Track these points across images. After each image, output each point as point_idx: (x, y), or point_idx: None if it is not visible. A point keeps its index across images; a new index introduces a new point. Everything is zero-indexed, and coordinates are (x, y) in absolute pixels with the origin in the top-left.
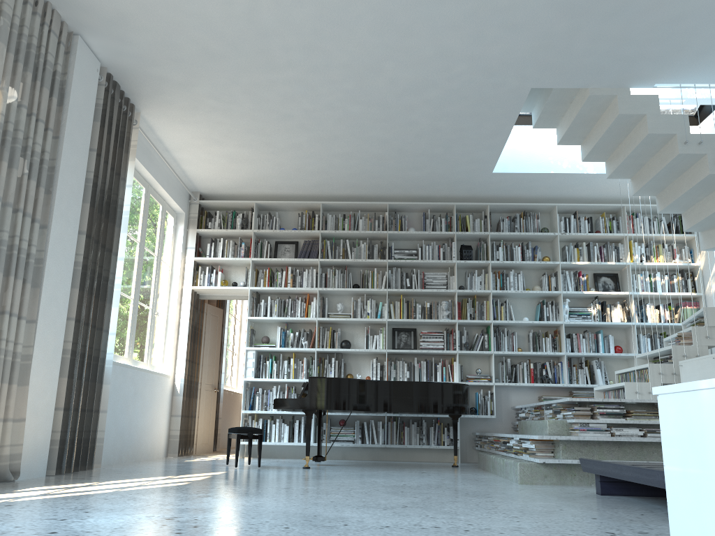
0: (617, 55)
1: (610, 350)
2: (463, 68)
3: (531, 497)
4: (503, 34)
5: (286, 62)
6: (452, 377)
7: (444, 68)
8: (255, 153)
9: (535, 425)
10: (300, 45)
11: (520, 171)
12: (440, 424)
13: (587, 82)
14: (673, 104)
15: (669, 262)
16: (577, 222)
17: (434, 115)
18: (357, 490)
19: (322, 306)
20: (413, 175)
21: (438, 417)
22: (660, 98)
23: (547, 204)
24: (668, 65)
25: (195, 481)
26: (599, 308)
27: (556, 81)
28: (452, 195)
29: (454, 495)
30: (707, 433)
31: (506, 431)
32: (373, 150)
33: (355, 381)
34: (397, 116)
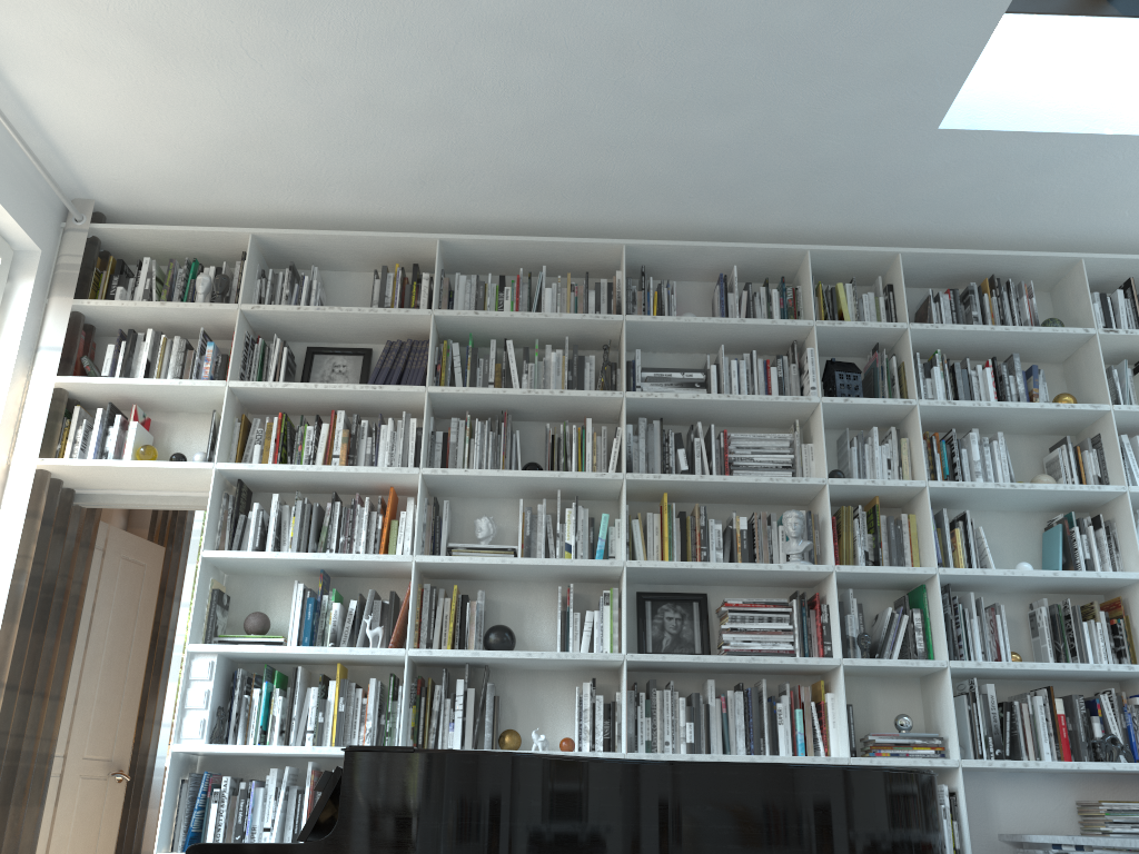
0: None
1: None
2: None
3: None
4: None
5: None
6: (826, 743)
7: None
8: (225, 12)
9: None
10: None
11: (1017, 127)
12: None
13: None
14: None
15: None
16: (1137, 306)
17: None
18: None
19: (434, 524)
20: (707, 137)
21: None
22: None
23: (1059, 255)
24: None
25: None
26: None
27: None
28: (800, 229)
29: None
30: None
31: None
32: (602, 6)
33: (541, 765)
34: None
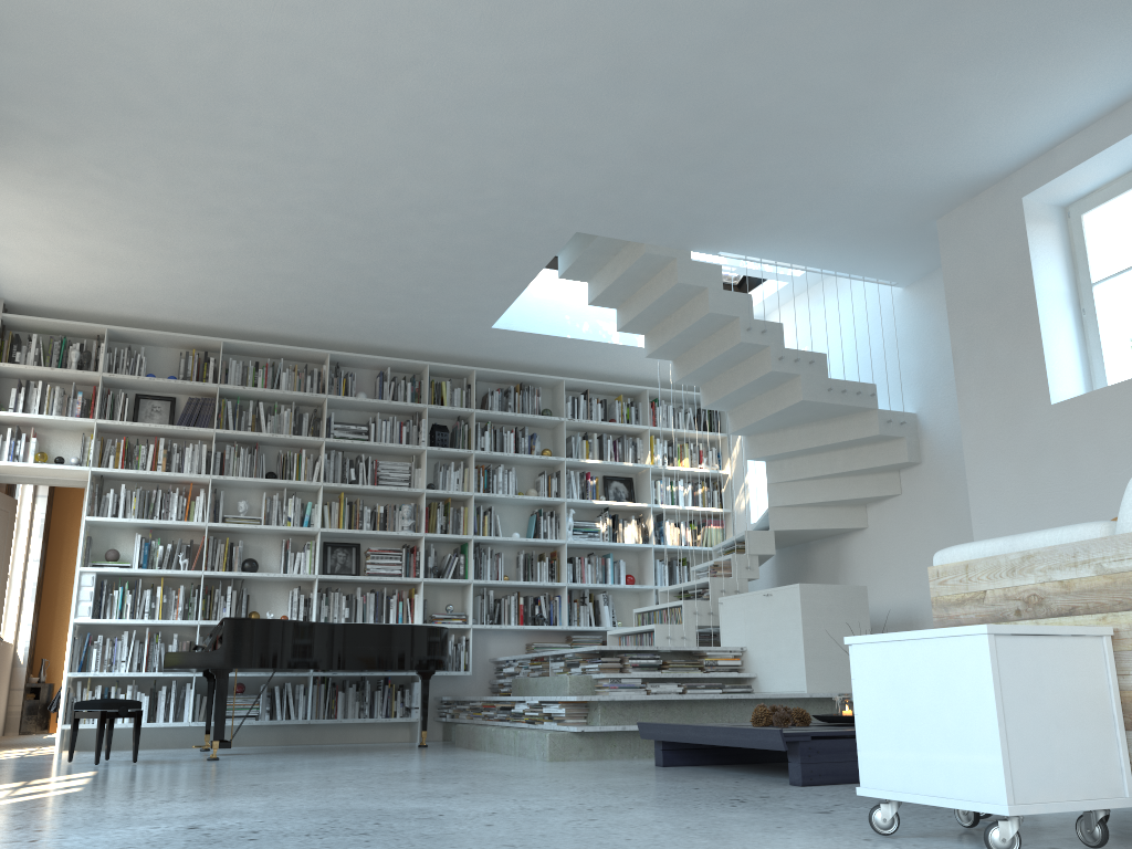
0: (688, 213)
1: (621, 580)
2: (499, 194)
3: (590, 774)
4: (563, 164)
5: (247, 140)
6: (412, 617)
7: (474, 189)
8: (136, 254)
9: (545, 683)
10: (279, 122)
11: (528, 330)
12: (391, 686)
13: (645, 236)
14: (722, 271)
15: (694, 466)
16: (588, 405)
17: (439, 244)
18: (362, 781)
19: (215, 503)
20: (379, 317)
21: (390, 676)
22: (710, 261)
23: (553, 377)
24: (739, 233)
25: (84, 785)
26: (610, 523)
27: (609, 229)
28: (425, 351)
29: (498, 778)
30: (914, 680)
31: (481, 694)
32: (333, 276)
33: (296, 624)
34: (386, 238)
